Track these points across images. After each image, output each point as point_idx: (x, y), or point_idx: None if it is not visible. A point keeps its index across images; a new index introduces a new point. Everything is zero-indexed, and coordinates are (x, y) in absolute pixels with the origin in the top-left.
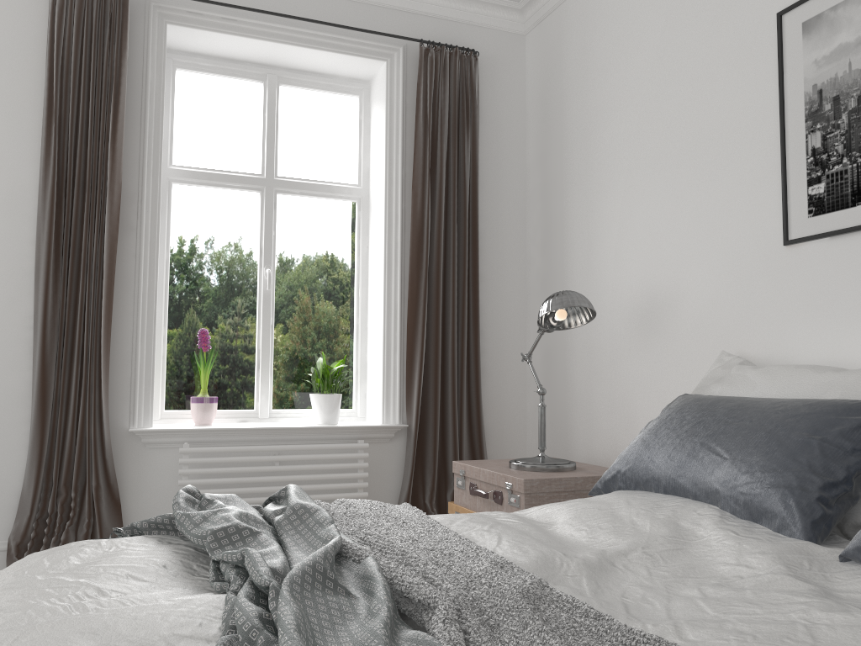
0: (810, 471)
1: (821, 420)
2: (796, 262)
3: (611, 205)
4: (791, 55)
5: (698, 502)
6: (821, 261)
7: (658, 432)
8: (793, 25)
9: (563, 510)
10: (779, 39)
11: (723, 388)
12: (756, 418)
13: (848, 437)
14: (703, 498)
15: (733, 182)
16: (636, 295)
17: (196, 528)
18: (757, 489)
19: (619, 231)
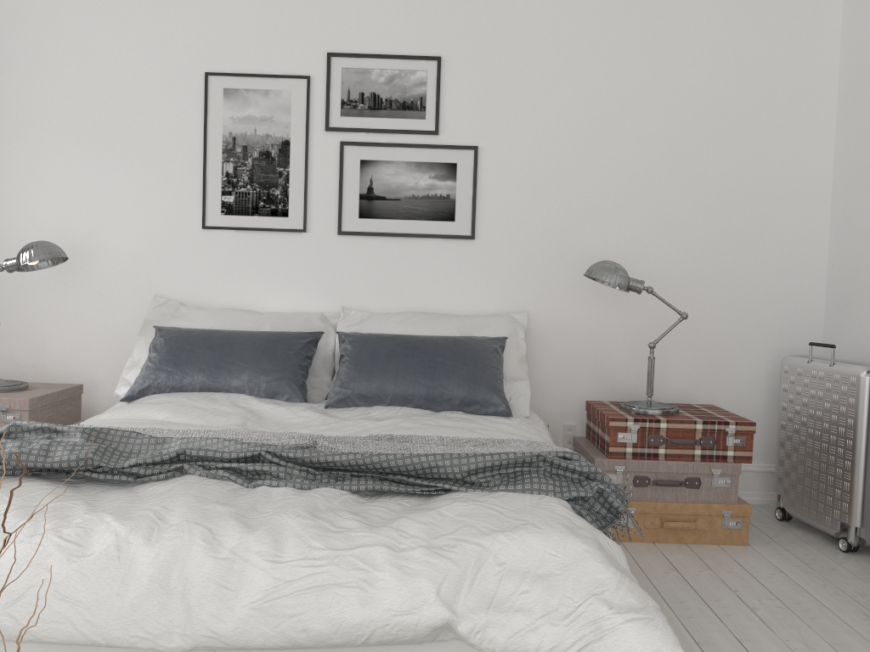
0: (296, 369)
1: (287, 343)
2: (210, 240)
3: (15, 154)
4: (215, 106)
5: (231, 393)
6: (229, 243)
7: (178, 354)
8: (217, 86)
9: (151, 411)
10: (206, 90)
11: (186, 322)
12: (249, 343)
13: (302, 351)
14: (233, 390)
15: (160, 175)
16: (49, 240)
17: (49, 458)
18: (272, 382)
19: (26, 180)
